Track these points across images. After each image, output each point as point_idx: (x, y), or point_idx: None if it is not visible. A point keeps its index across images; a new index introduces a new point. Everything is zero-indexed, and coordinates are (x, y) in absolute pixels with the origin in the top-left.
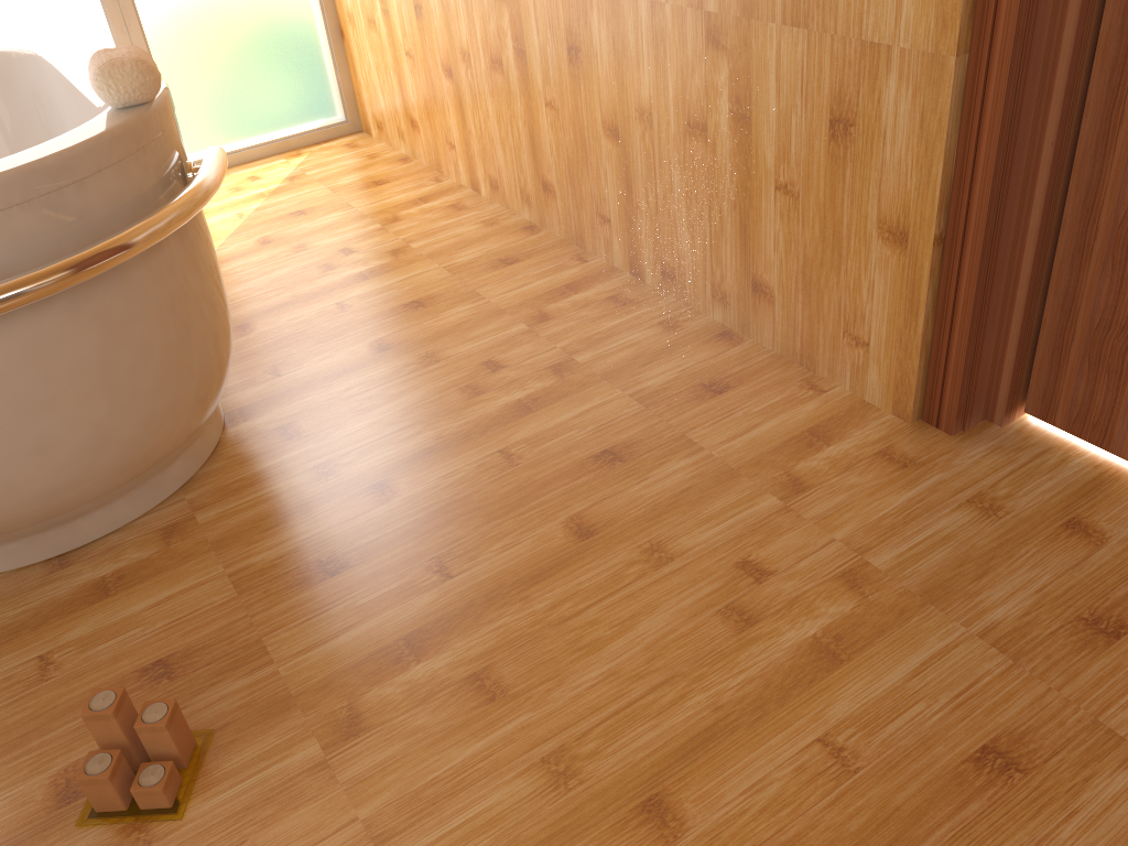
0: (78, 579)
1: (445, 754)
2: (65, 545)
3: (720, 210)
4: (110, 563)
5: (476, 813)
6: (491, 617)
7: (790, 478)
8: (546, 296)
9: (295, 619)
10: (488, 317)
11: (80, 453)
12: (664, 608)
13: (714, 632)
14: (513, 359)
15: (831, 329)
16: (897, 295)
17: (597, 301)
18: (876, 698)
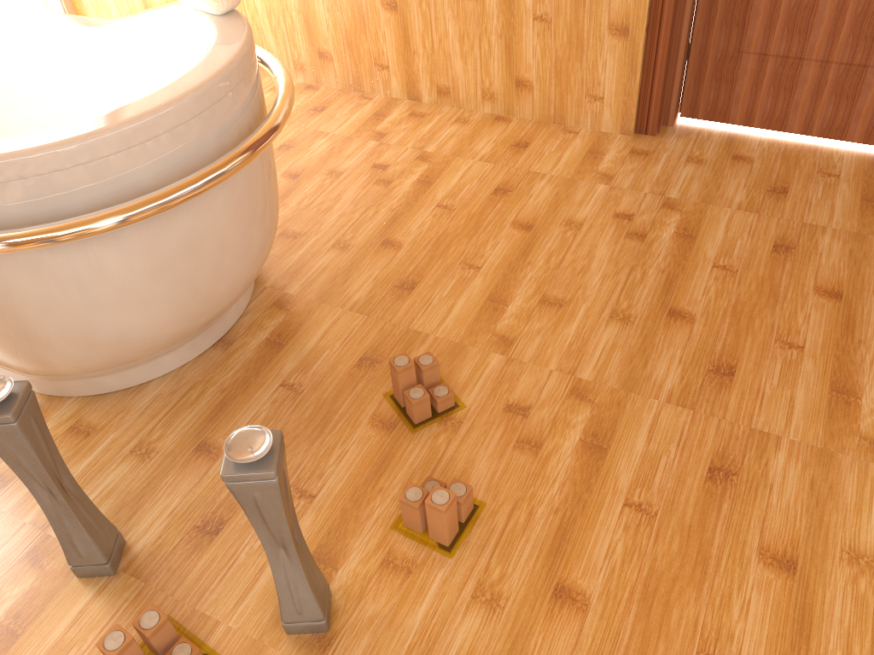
0: (251, 346)
1: (564, 332)
2: (221, 332)
3: (489, 41)
4: (261, 331)
5: (603, 346)
6: (522, 276)
7: (601, 174)
8: (369, 123)
9: (417, 314)
10: (345, 143)
11: (260, 251)
12: (600, 244)
13: (632, 245)
14: (389, 160)
15: (576, 96)
16: (622, 65)
17: (404, 118)
18: (720, 245)
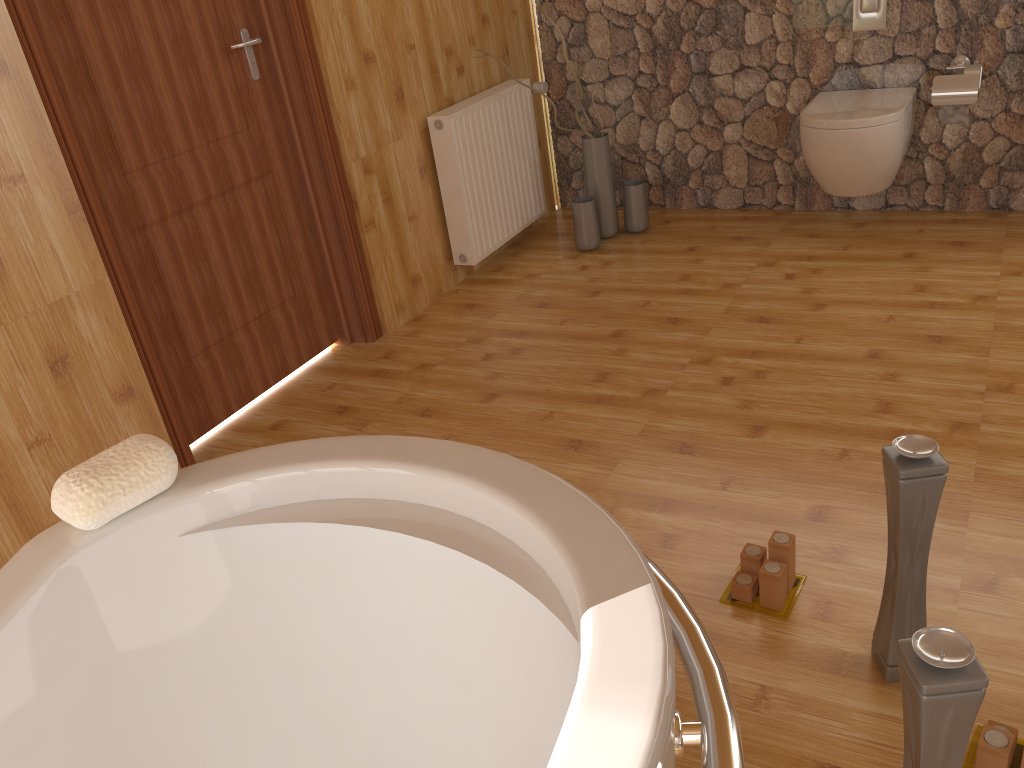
0: None
1: None
2: None
3: None
4: None
5: None
6: None
7: None
8: None
9: None
10: None
11: None
12: None
13: None
14: None
15: None
16: (144, 425)
17: None
18: None
